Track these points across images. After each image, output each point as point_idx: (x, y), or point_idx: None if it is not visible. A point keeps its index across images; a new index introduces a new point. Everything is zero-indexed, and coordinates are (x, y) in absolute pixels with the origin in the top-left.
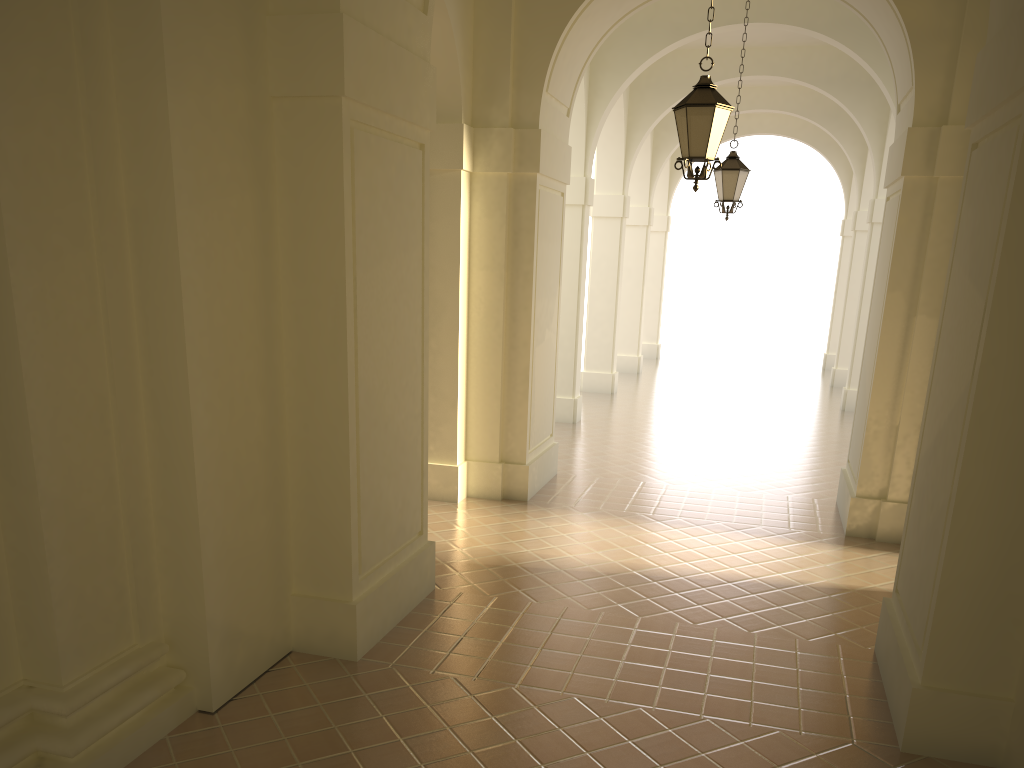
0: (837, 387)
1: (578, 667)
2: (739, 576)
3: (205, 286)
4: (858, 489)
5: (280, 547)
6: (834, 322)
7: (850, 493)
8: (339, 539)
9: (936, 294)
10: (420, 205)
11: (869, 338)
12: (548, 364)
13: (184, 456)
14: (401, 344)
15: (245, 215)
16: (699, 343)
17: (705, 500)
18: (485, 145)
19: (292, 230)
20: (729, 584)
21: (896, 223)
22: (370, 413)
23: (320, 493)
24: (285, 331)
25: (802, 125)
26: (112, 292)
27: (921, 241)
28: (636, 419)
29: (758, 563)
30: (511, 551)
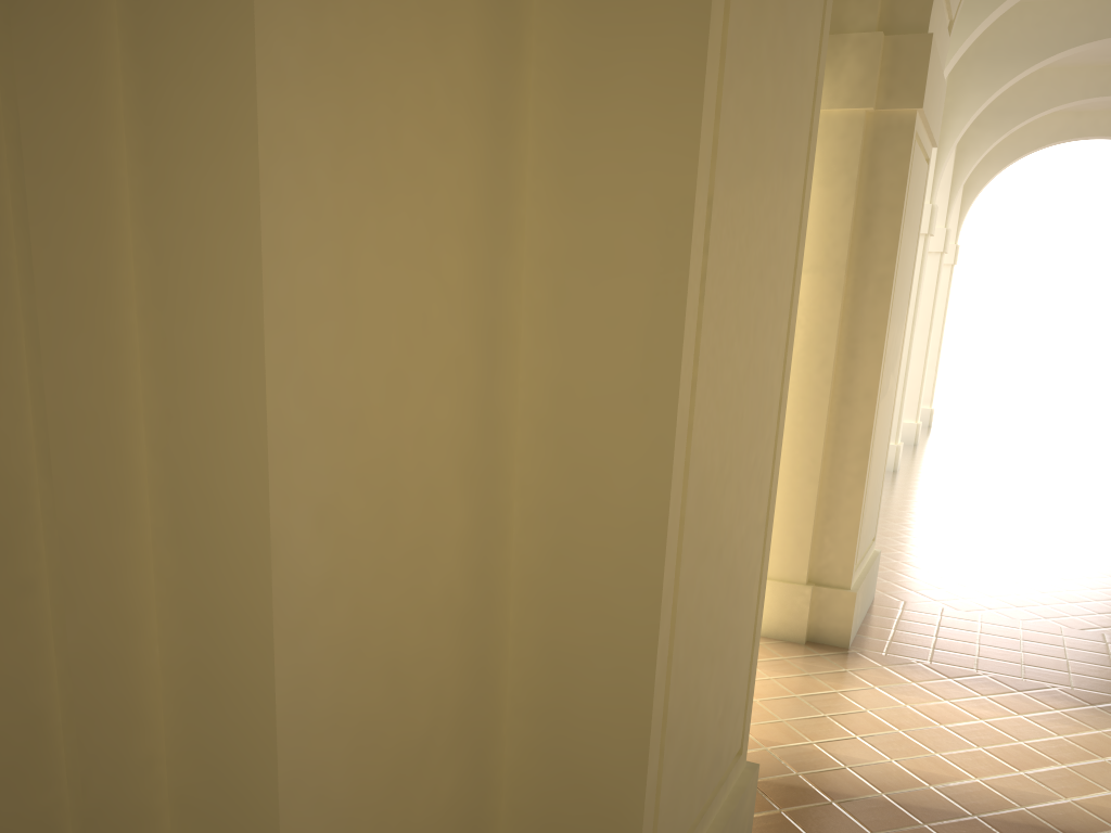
0: None
1: None
2: None
3: (336, 168)
4: None
5: (479, 825)
6: None
7: None
8: (613, 817)
9: None
10: (813, 81)
11: None
12: (885, 429)
13: (248, 657)
14: (757, 376)
15: (458, 3)
16: (972, 409)
17: None
18: (831, 64)
19: (566, 74)
20: None
21: None
22: (700, 529)
23: (578, 710)
24: (527, 330)
25: None
26: (47, 159)
27: None
28: (949, 511)
29: None
30: (862, 760)
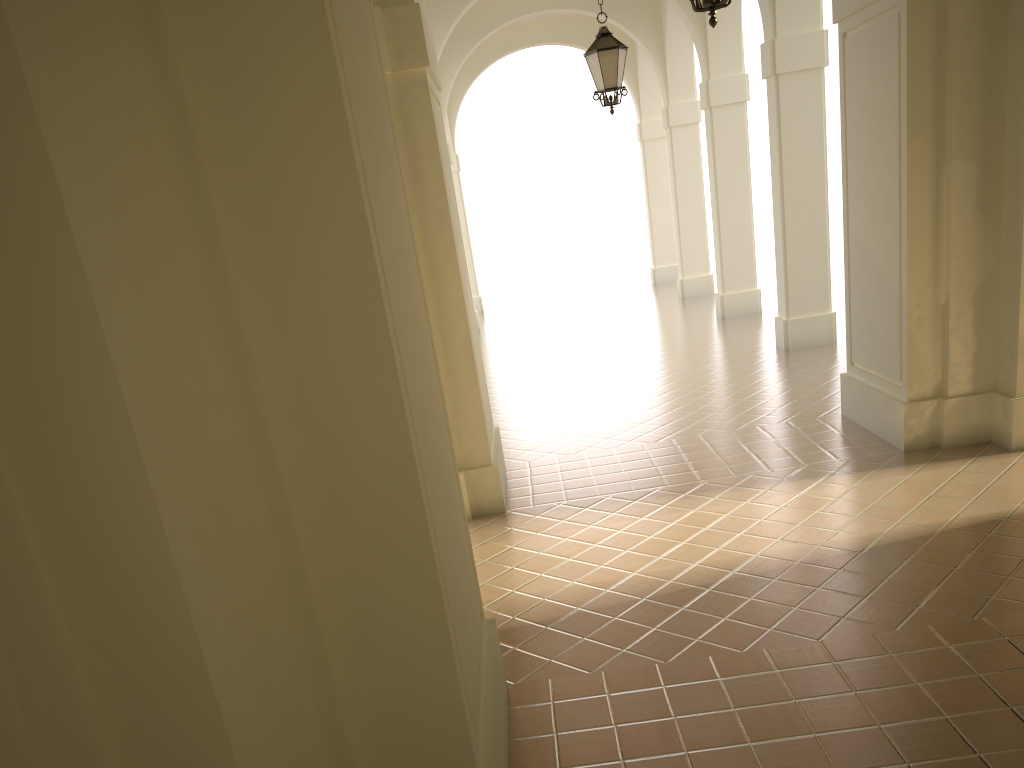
0: (689, 298)
1: (837, 760)
2: (861, 539)
3: (125, 264)
4: (909, 392)
5: (338, 736)
6: (654, 233)
7: (896, 399)
8: (436, 688)
9: (969, 130)
10: (383, 85)
11: (862, 210)
12: (475, 330)
13: (179, 662)
14: (418, 326)
15: (147, 100)
16: (508, 288)
17: (706, 451)
18: None
19: (230, 133)
20: (864, 554)
21: (903, 49)
22: (426, 455)
23: (386, 620)
24: (257, 341)
25: (574, 28)
26: None
27: (938, 66)
28: (528, 378)
29: (860, 515)
30: (554, 590)
